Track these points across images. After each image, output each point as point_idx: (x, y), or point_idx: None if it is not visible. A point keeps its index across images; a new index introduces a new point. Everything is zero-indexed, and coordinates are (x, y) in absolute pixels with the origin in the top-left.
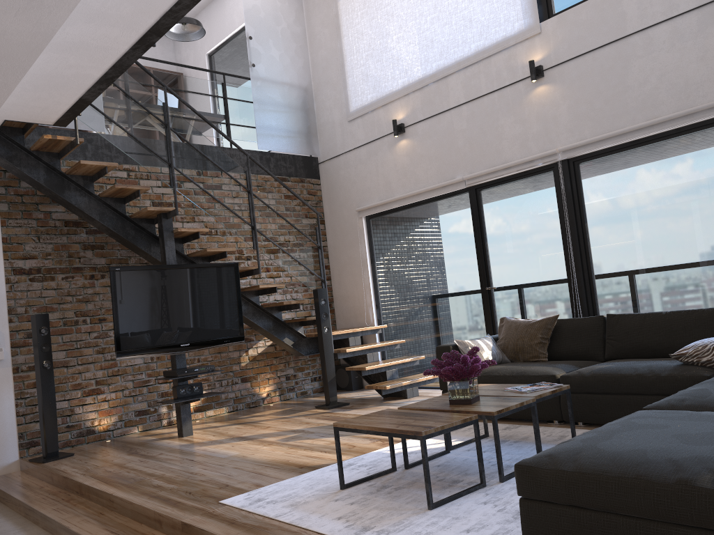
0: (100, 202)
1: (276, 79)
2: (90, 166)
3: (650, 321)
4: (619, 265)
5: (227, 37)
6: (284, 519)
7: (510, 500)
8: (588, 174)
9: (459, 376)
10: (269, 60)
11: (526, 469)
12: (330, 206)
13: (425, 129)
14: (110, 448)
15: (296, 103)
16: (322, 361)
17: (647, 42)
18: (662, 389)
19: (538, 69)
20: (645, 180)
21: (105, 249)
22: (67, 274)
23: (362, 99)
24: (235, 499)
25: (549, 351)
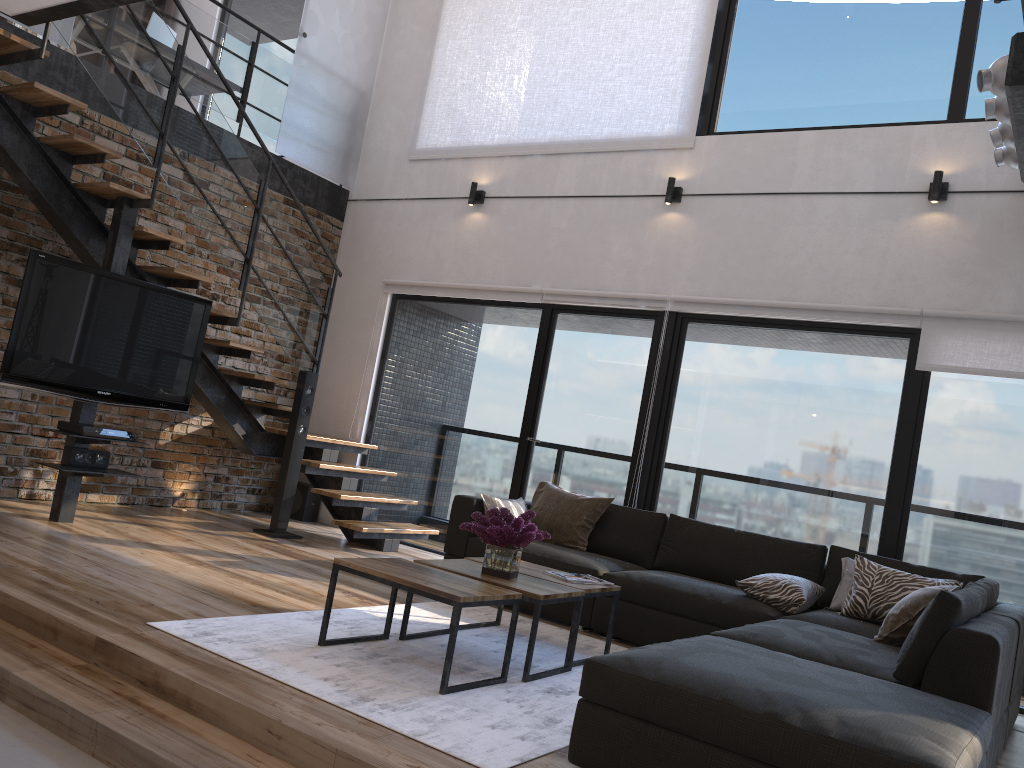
0: (35, 149)
1: (329, 65)
2: (46, 95)
3: (718, 536)
4: (697, 458)
5: None
6: (250, 665)
7: (537, 704)
8: (694, 339)
9: (505, 541)
10: (328, 36)
11: (598, 668)
12: (347, 263)
13: (511, 210)
14: None
15: (345, 108)
16: (283, 470)
17: (809, 209)
18: (718, 618)
19: (677, 191)
20: (757, 369)
21: (14, 217)
22: None
23: (439, 139)
24: (170, 624)
25: (589, 539)
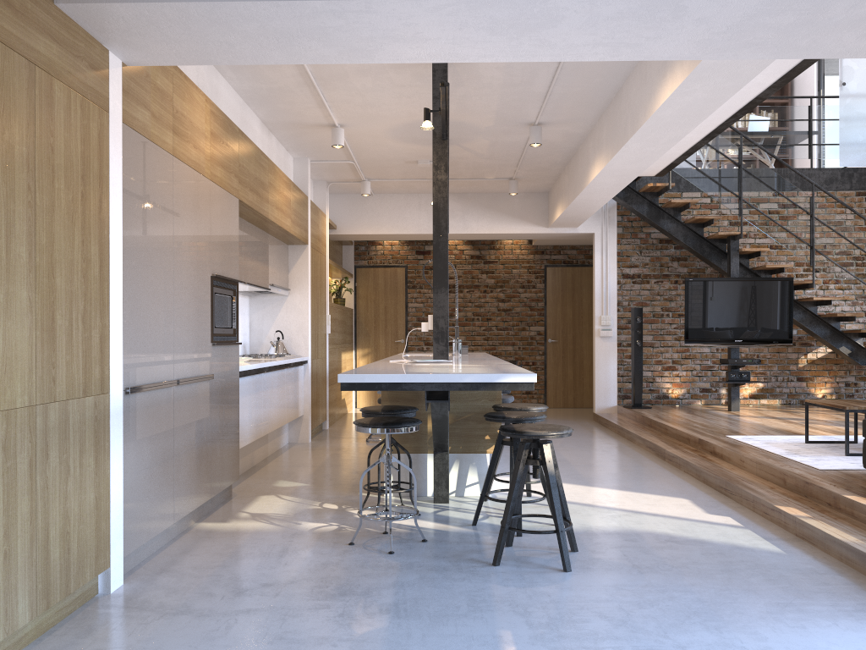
0: (684, 227)
1: None
2: (678, 203)
3: None
4: None
5: None
6: (755, 445)
7: None
8: None
9: None
10: (863, 75)
11: (865, 422)
12: None
13: None
14: (676, 409)
15: None
16: None
17: None
18: None
19: None
20: None
21: (687, 261)
22: (657, 279)
23: None
24: (735, 436)
25: None
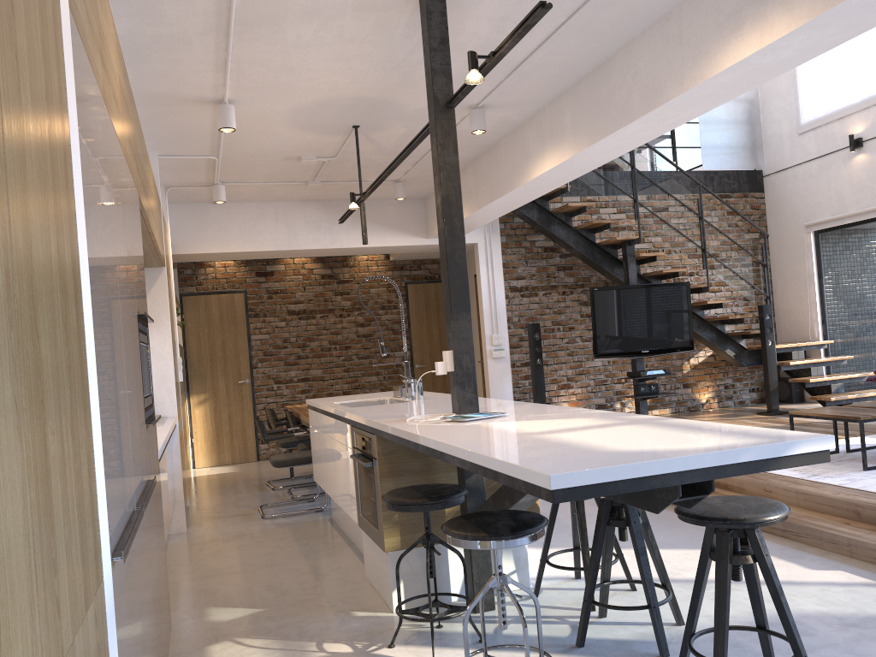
0: (575, 233)
1: None
2: (574, 206)
3: None
4: None
5: None
6: None
7: None
8: None
9: None
10: None
11: None
12: (774, 220)
13: None
14: None
15: (741, 118)
16: (765, 372)
17: None
18: None
19: None
20: None
21: (573, 270)
22: (546, 291)
23: (815, 112)
24: None
25: None
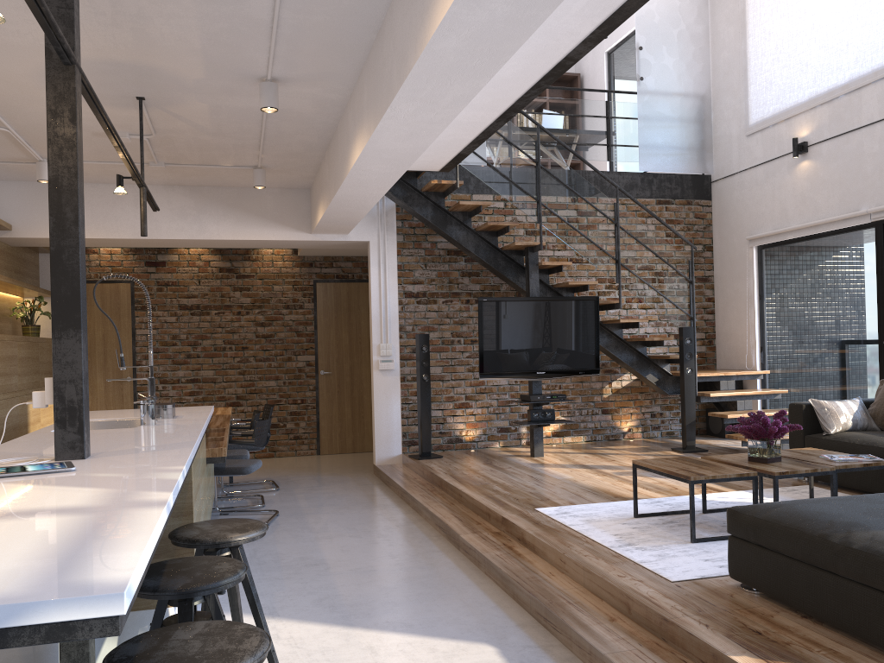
0: (475, 235)
1: (667, 90)
2: (468, 205)
3: None
4: None
5: (627, 34)
6: (575, 528)
7: None
8: None
9: (758, 436)
10: (660, 70)
11: (732, 513)
12: (720, 231)
13: (830, 150)
14: (472, 456)
15: (689, 115)
16: (682, 402)
17: None
18: None
19: None
20: None
21: (480, 276)
22: (446, 298)
23: (763, 111)
24: (547, 509)
25: None
